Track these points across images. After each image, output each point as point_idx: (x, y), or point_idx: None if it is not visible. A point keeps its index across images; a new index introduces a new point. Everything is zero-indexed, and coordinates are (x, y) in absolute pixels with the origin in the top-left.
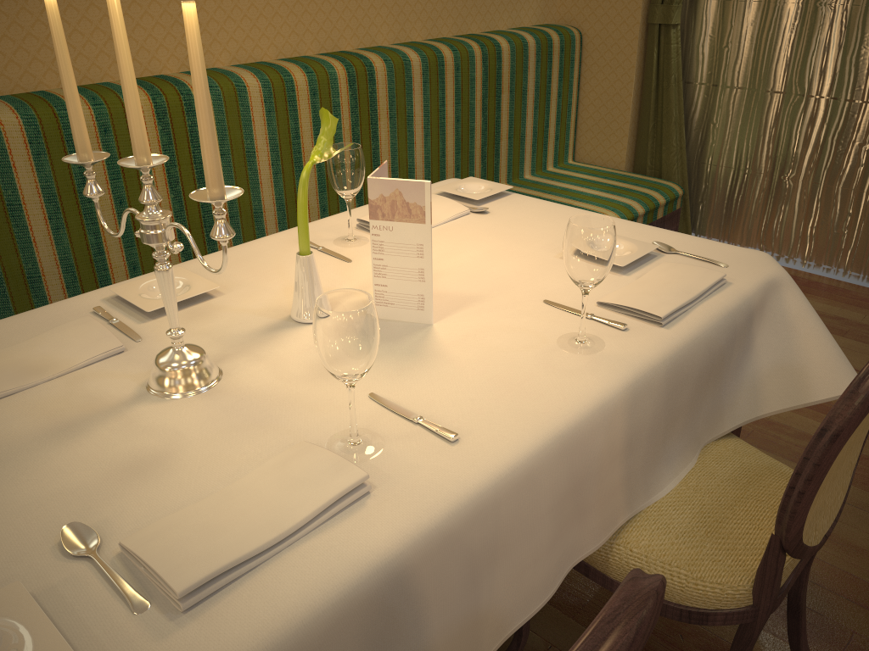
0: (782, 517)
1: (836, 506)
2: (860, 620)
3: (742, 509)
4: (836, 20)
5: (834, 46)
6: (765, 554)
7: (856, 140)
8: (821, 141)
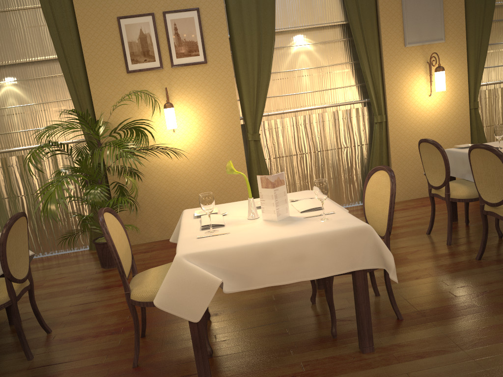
0: (3, 269)
1: (25, 272)
2: (65, 318)
3: (3, 284)
4: (16, 170)
5: (19, 178)
6: (6, 283)
7: (41, 206)
8: (29, 210)
